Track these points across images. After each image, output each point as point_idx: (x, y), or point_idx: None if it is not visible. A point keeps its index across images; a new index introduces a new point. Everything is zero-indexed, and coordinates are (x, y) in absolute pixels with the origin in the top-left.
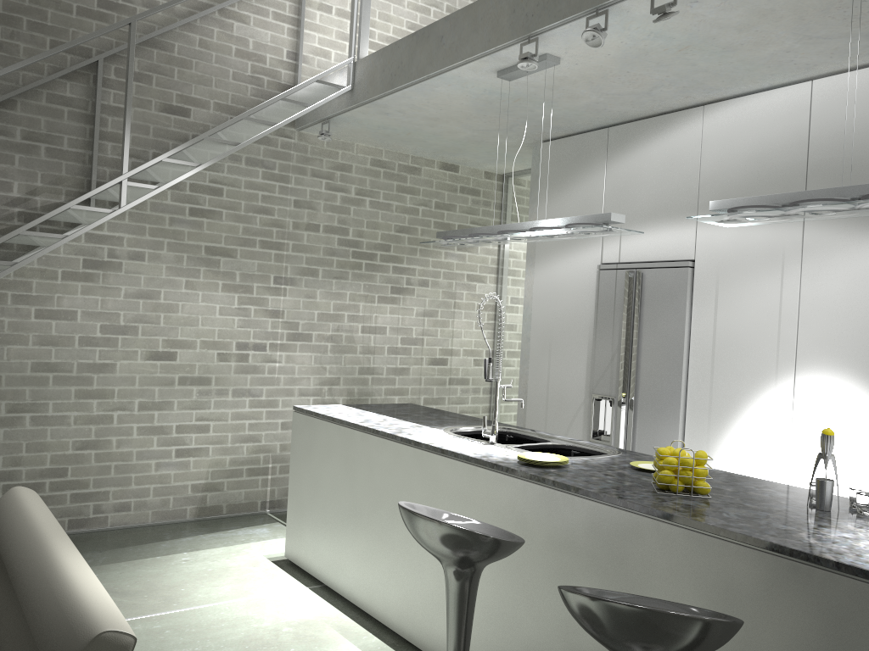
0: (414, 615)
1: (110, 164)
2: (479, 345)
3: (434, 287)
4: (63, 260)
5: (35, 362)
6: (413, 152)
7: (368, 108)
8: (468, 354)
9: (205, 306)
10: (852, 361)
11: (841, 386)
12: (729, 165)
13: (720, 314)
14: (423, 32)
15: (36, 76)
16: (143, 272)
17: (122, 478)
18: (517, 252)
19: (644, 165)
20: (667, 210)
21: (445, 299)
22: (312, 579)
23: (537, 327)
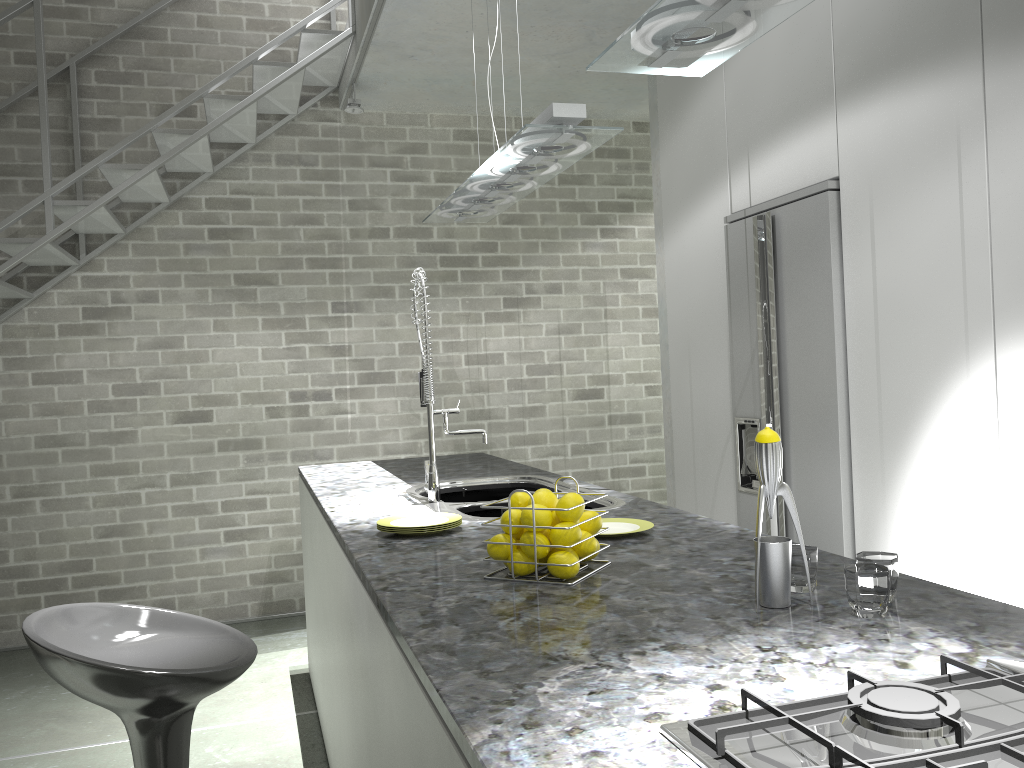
0: (336, 767)
1: (103, 189)
2: (653, 366)
3: (570, 293)
4: (58, 312)
5: (39, 436)
6: (512, 111)
7: (379, 53)
8: (636, 380)
9: (243, 350)
10: None
11: None
12: (869, 2)
13: (879, 259)
14: None
15: (2, 99)
16: (158, 316)
17: (160, 570)
18: None
19: (765, 44)
20: (798, 106)
21: (589, 307)
22: (315, 701)
23: (674, 327)
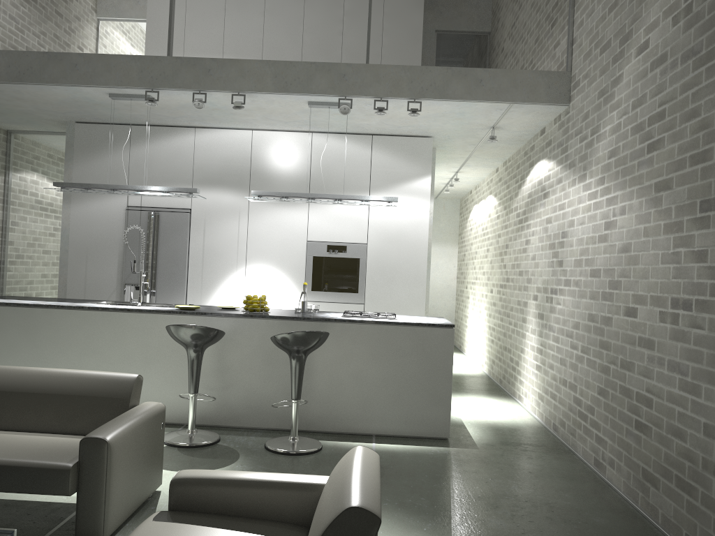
0: None
1: None
2: None
3: None
4: None
5: None
6: None
7: None
8: None
9: None
10: (271, 260)
11: (267, 271)
12: (210, 162)
13: (206, 237)
14: (55, 55)
15: None
16: None
17: None
18: (24, 189)
19: (158, 153)
20: (174, 180)
21: None
22: None
23: (75, 243)
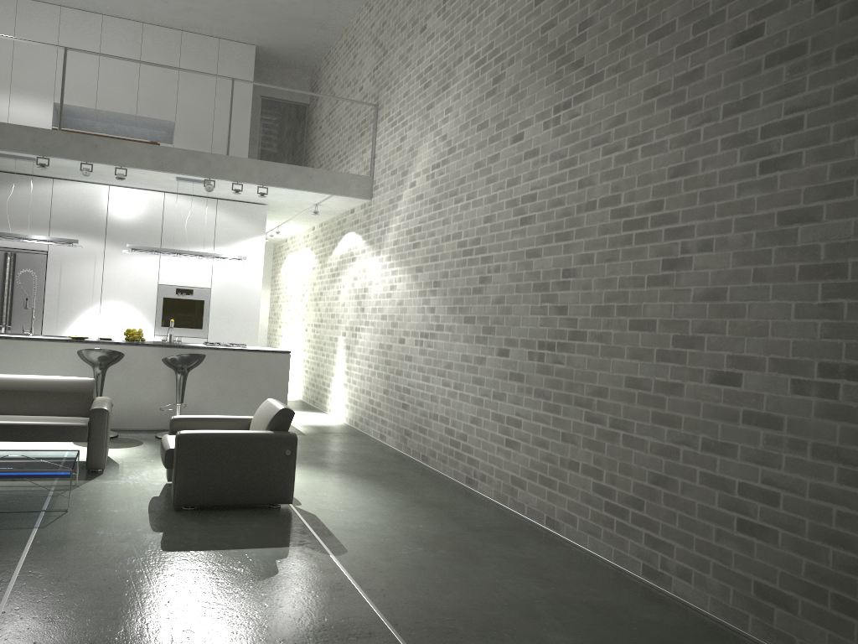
0: None
1: None
2: None
3: None
4: None
5: None
6: None
7: None
8: None
9: None
10: (125, 299)
11: (121, 309)
12: (68, 211)
13: (63, 277)
14: None
15: None
16: None
17: None
18: None
19: (14, 198)
20: (31, 224)
21: None
22: None
23: None
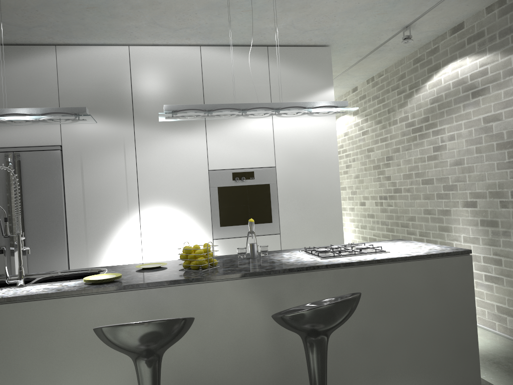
0: None
1: None
2: None
3: None
4: None
5: None
6: None
7: None
8: None
9: None
10: (169, 196)
11: (165, 210)
12: (80, 87)
13: (86, 178)
14: None
15: None
16: None
17: None
18: None
19: (8, 78)
20: None
21: None
22: None
23: None
